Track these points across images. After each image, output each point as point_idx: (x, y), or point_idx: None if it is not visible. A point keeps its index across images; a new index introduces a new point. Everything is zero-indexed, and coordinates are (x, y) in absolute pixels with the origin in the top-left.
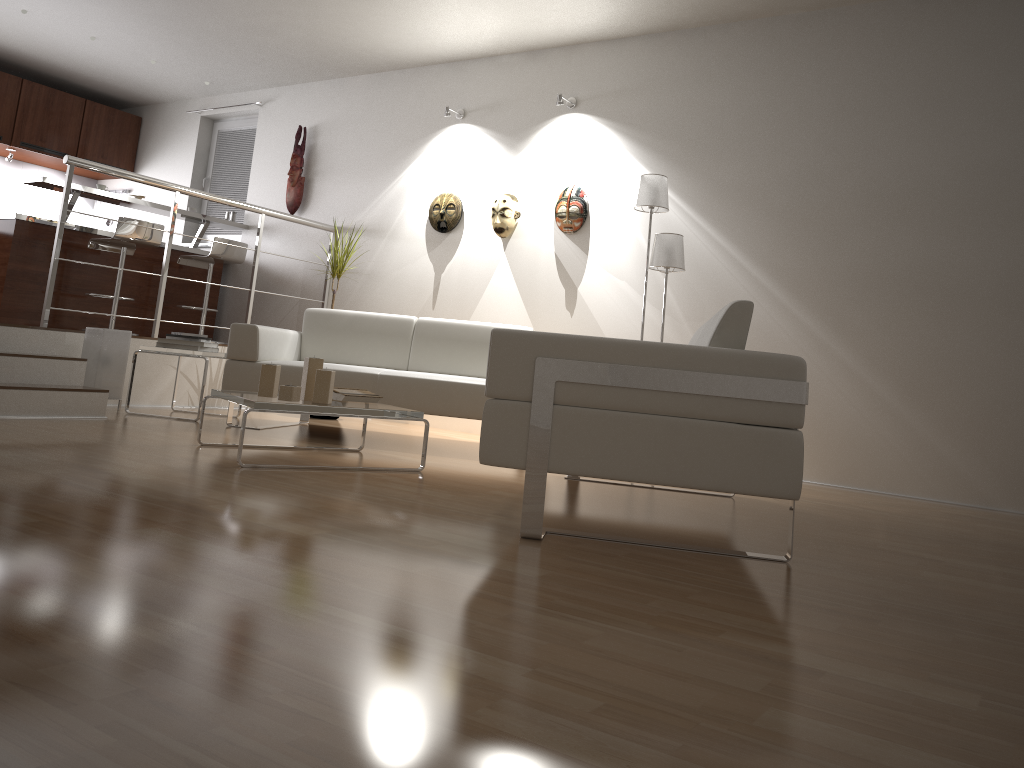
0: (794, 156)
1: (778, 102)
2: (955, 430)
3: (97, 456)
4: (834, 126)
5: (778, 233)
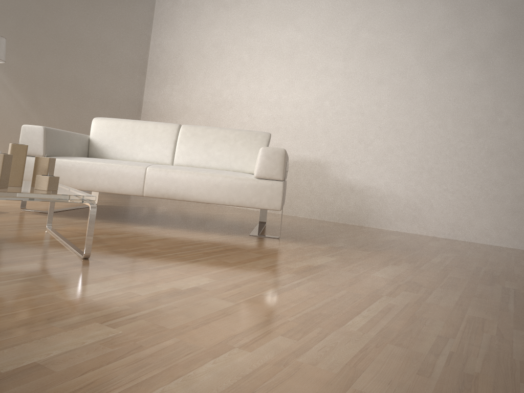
0: None
1: None
2: None
3: (63, 296)
4: None
5: (9, 43)
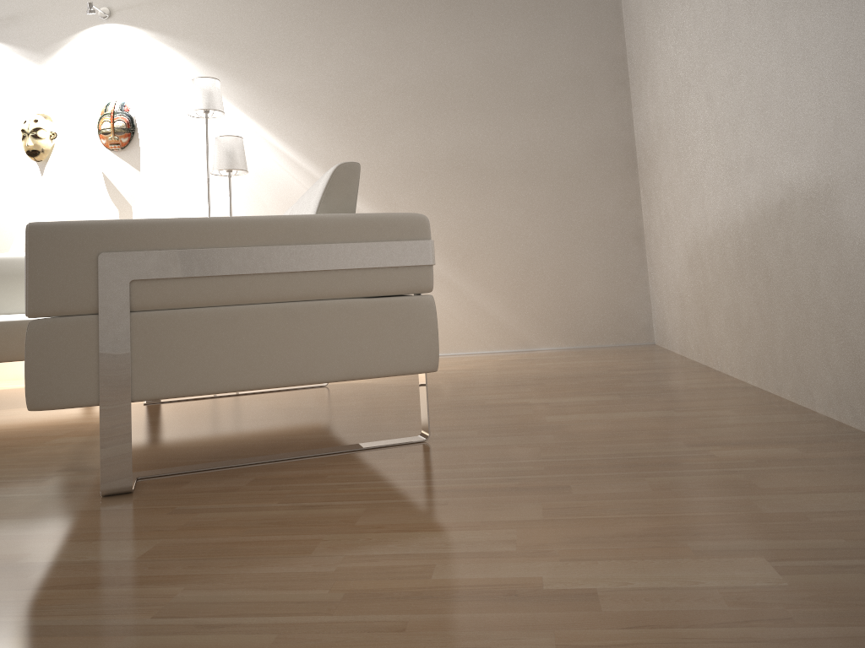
0: (339, 59)
1: (319, 9)
2: (498, 289)
3: None
4: (372, 30)
5: (332, 132)
